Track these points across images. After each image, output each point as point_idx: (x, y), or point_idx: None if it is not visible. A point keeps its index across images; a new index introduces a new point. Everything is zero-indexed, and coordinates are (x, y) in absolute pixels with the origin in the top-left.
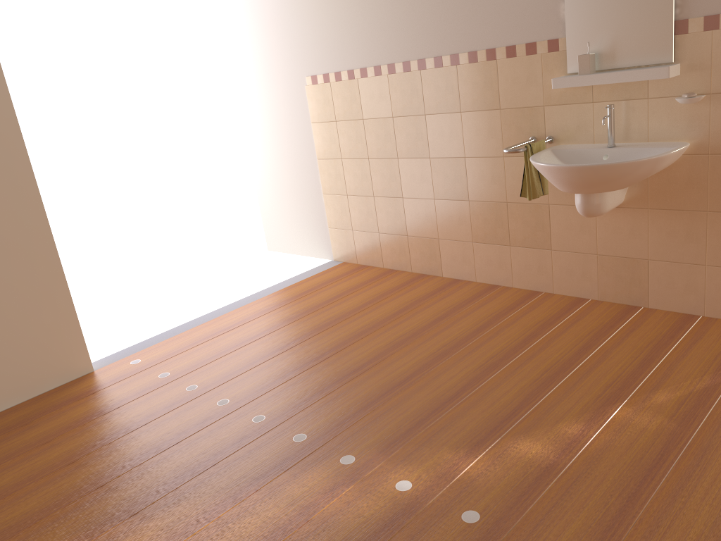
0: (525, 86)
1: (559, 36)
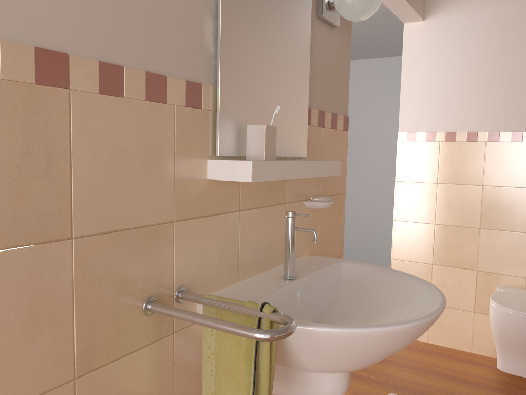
0: (141, 174)
1: (201, 79)
